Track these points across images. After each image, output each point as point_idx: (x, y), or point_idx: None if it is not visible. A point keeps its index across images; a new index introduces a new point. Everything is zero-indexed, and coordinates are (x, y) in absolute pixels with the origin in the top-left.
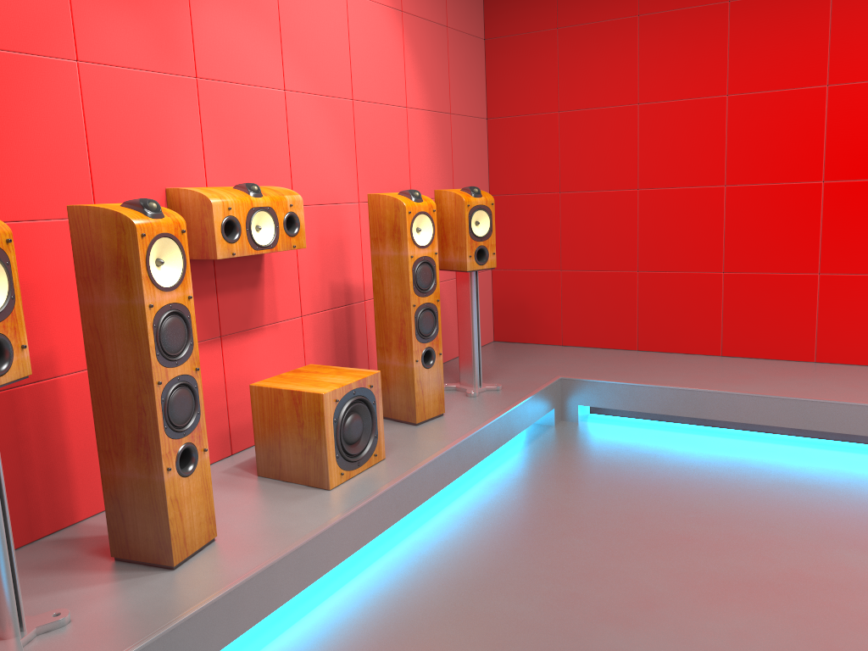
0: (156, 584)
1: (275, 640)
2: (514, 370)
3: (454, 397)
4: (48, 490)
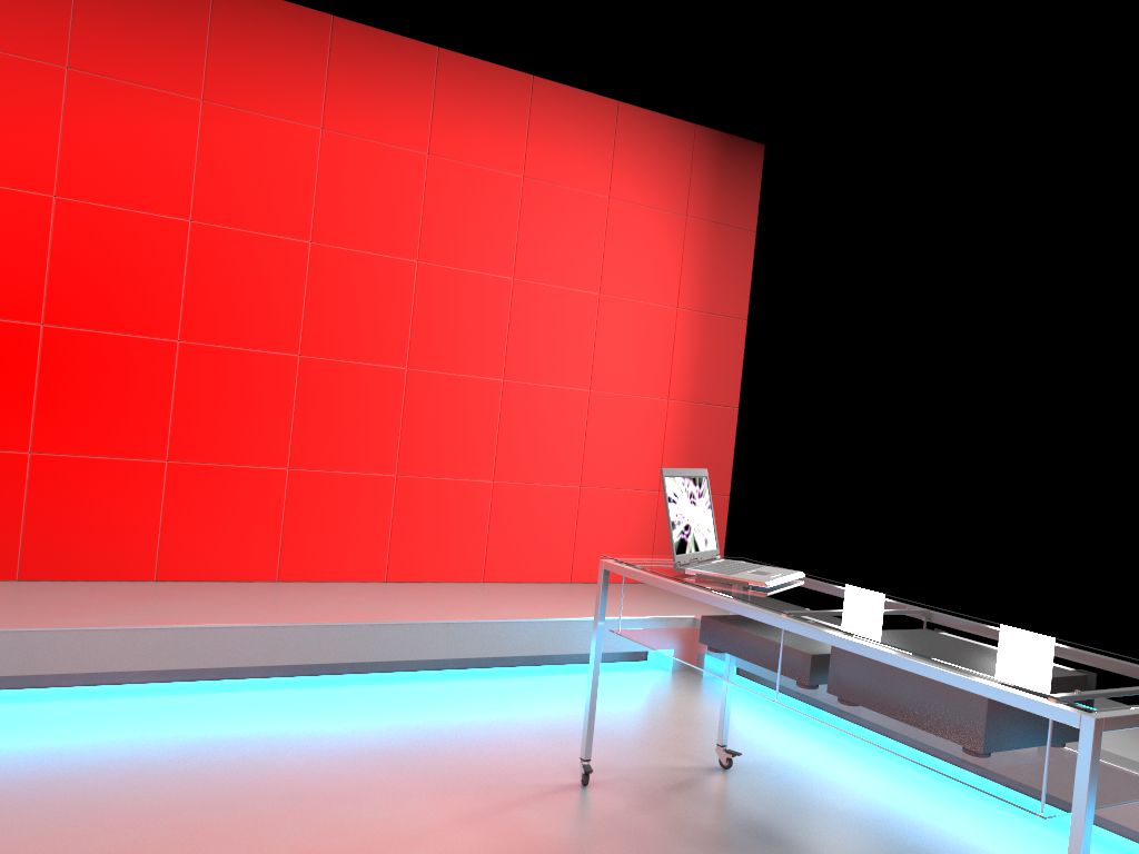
0: None
1: None
2: None
3: None
4: None
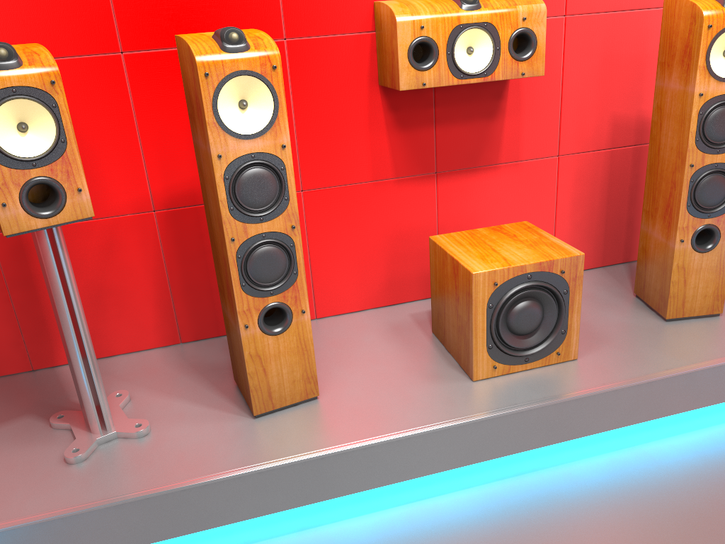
0: (228, 428)
1: (331, 525)
2: None
3: None
4: None
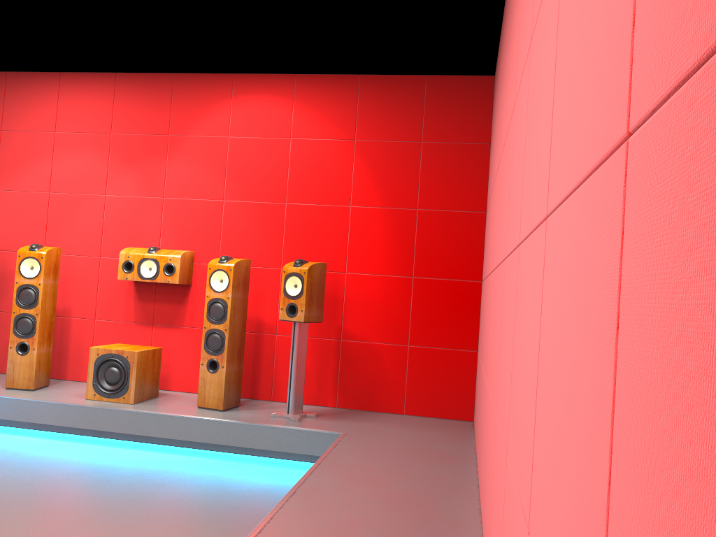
0: None
1: None
2: (362, 424)
3: (269, 413)
4: (58, 361)
